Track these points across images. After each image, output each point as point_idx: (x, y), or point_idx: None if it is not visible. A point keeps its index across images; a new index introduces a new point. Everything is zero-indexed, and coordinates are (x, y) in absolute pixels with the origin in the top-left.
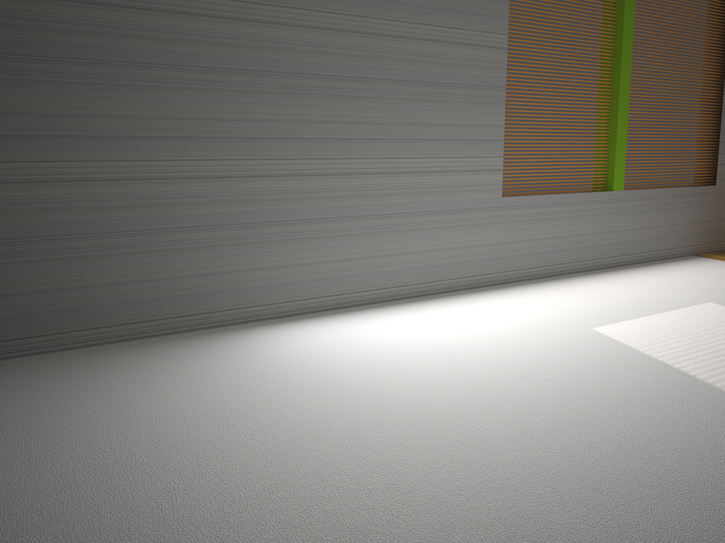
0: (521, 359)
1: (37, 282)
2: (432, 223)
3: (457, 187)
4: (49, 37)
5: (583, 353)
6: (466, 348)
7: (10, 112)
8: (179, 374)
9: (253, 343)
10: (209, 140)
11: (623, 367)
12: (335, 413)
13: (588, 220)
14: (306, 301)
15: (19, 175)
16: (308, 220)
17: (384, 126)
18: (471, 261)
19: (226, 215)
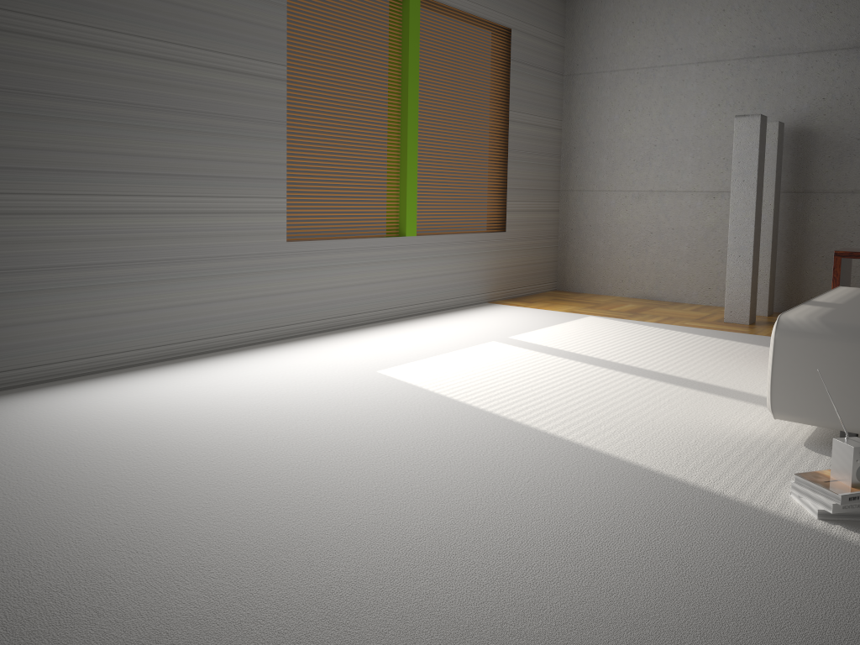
0: (299, 404)
1: None
2: (206, 271)
3: (235, 230)
4: None
5: (363, 393)
6: (241, 399)
7: None
8: None
9: None
10: None
11: (400, 401)
12: (78, 474)
13: (381, 267)
14: (46, 367)
15: None
16: (47, 267)
17: (143, 159)
18: (254, 314)
19: None
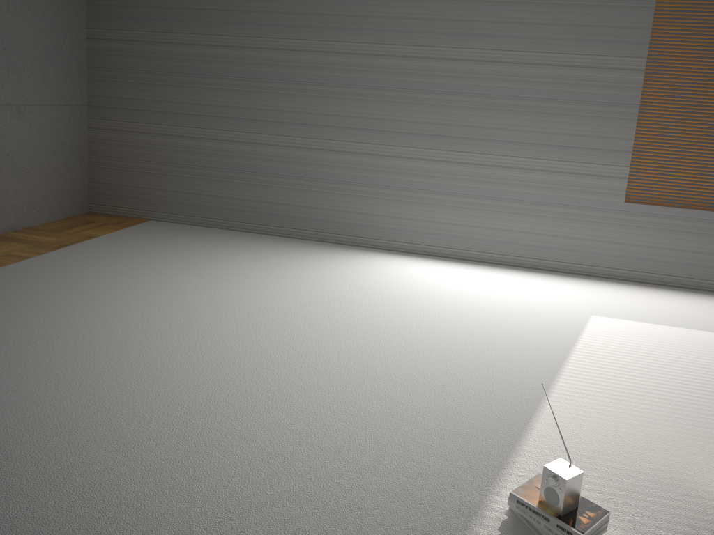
0: (483, 307)
1: (274, 198)
2: (541, 212)
3: (572, 187)
4: (292, 70)
5: (535, 319)
6: (467, 293)
7: (271, 109)
8: (304, 257)
9: (362, 258)
10: (370, 131)
11: (537, 331)
12: (327, 288)
13: None
14: (425, 246)
15: (271, 141)
16: (432, 191)
17: (502, 131)
18: (581, 252)
19: (376, 179)
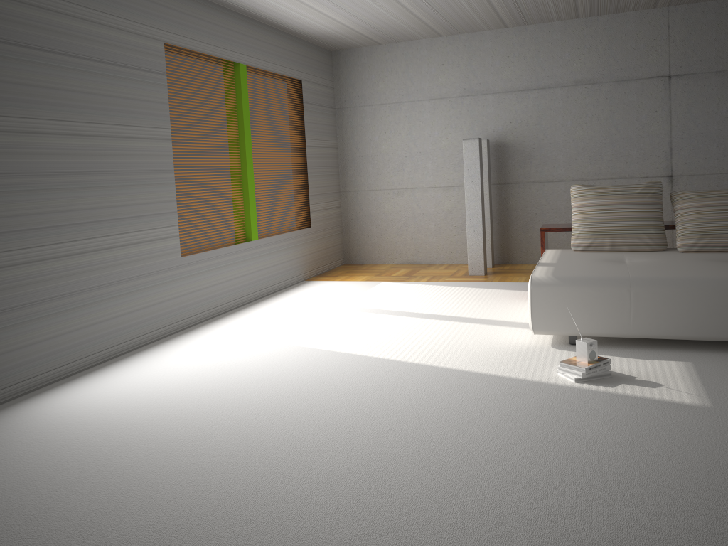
0: (247, 371)
1: None
2: (134, 287)
3: (149, 254)
4: None
5: (282, 357)
6: (204, 374)
7: None
8: None
9: (22, 419)
10: None
11: (310, 359)
12: (153, 437)
13: (239, 265)
14: (42, 375)
15: None
16: (37, 301)
17: (90, 211)
18: (165, 313)
19: None
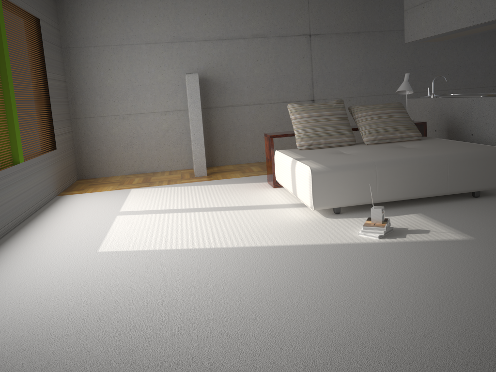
0: (103, 284)
1: None
2: None
3: None
4: None
5: (122, 264)
6: (58, 297)
7: None
8: None
9: None
10: None
11: (152, 260)
12: None
13: (13, 187)
14: None
15: None
16: None
17: None
18: None
19: None
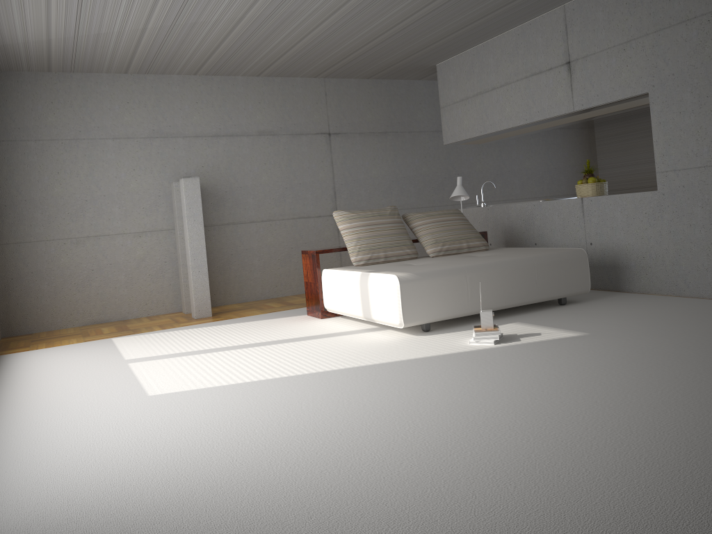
0: (200, 418)
1: None
2: None
3: None
4: None
5: (203, 400)
6: (153, 436)
7: None
8: None
9: None
10: None
11: (241, 392)
12: (282, 484)
13: None
14: None
15: None
16: None
17: None
18: None
19: None
